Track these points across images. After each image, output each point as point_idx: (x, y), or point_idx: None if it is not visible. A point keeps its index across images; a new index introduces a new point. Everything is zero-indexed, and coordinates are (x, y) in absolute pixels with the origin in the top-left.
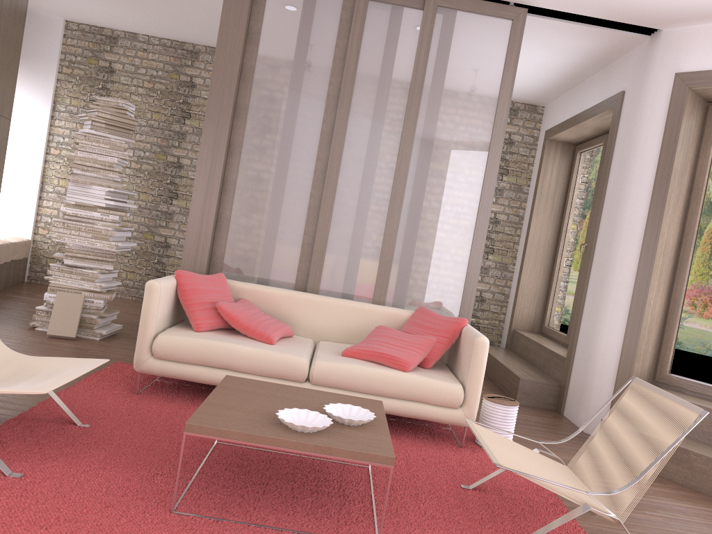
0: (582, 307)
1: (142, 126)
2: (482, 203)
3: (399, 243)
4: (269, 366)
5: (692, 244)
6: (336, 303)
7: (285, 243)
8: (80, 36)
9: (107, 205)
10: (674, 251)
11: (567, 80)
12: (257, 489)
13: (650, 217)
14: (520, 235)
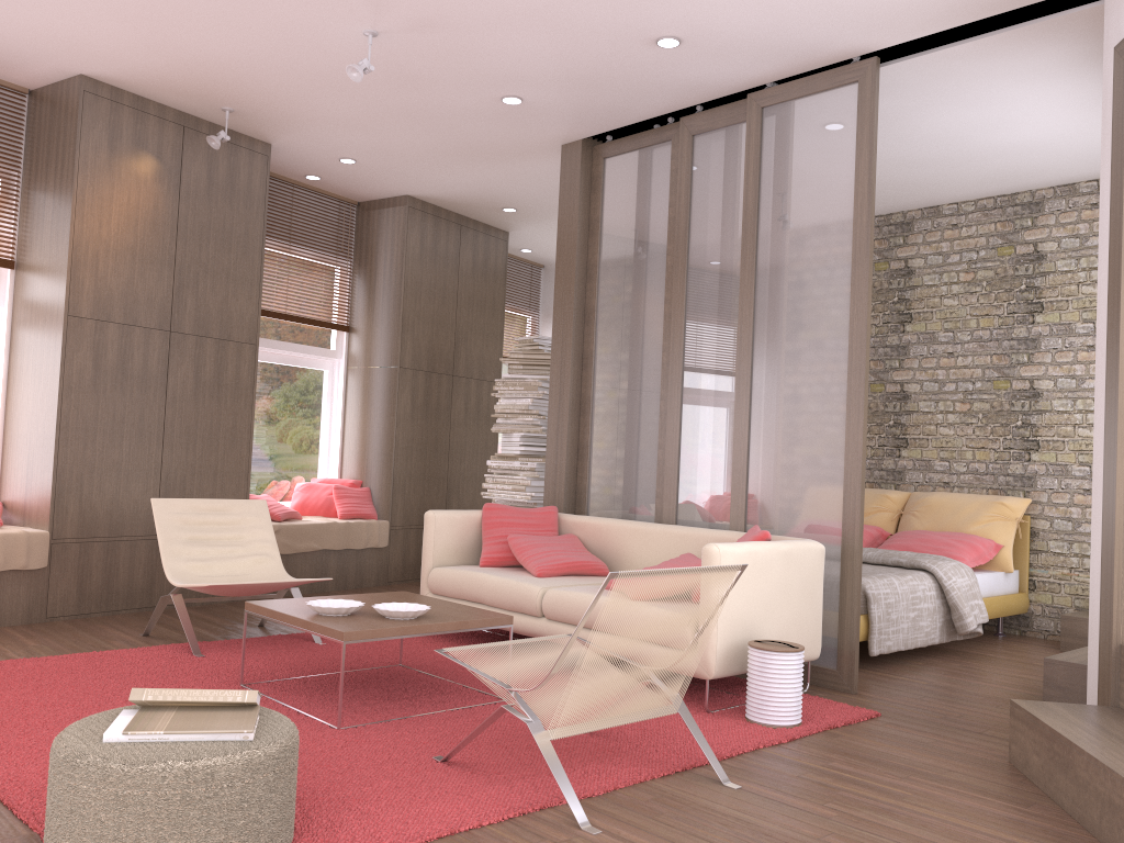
0: None
1: None
2: (852, 359)
3: (753, 440)
4: (507, 596)
5: None
6: (662, 530)
7: (642, 464)
8: None
9: (523, 452)
10: None
11: None
12: (344, 690)
13: (1109, 316)
14: None
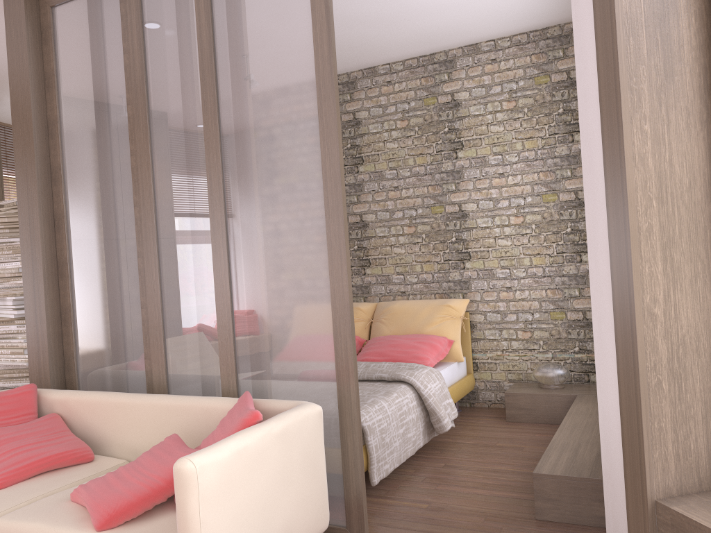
0: None
1: None
2: (328, 201)
3: (235, 293)
4: None
5: None
6: (148, 403)
7: (127, 325)
8: None
9: (18, 315)
10: (703, 186)
11: None
12: None
13: (606, 134)
14: None
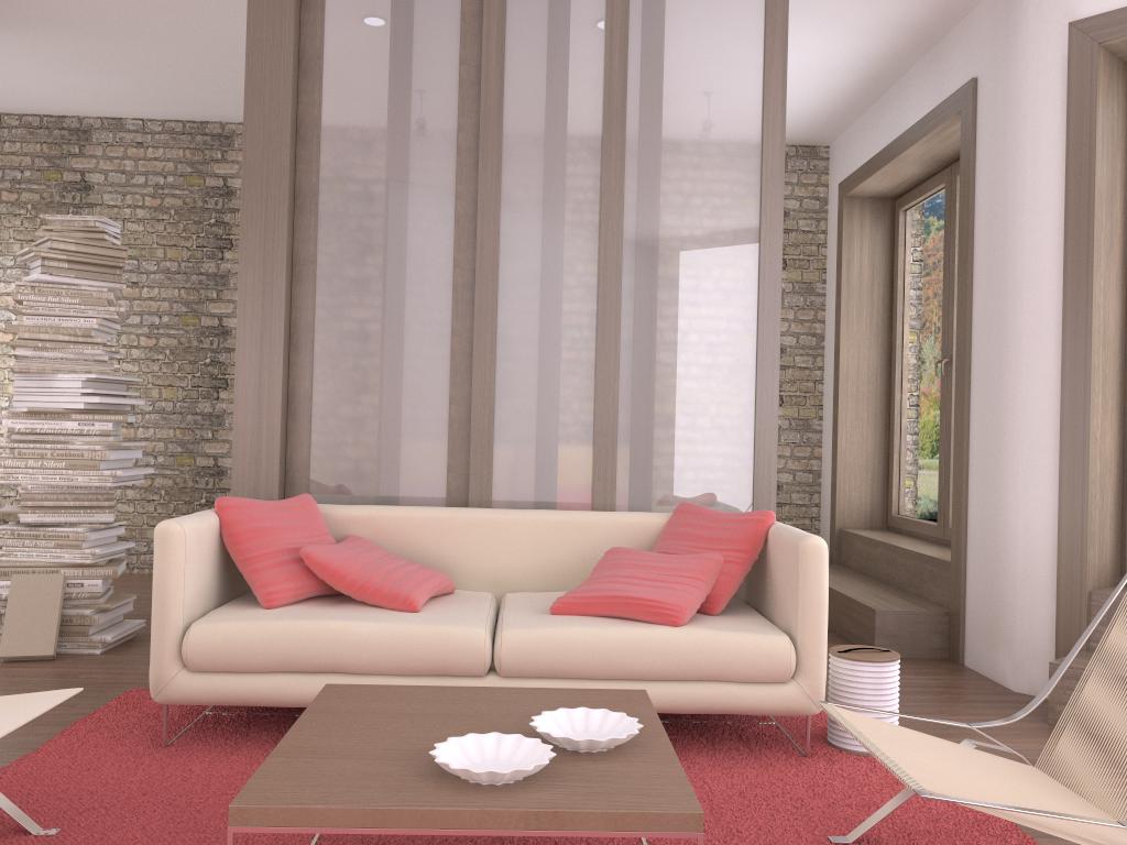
0: (966, 466)
1: (150, 274)
2: (764, 301)
3: (625, 394)
4: (414, 653)
5: None
6: (527, 519)
7: (418, 425)
8: (25, 136)
9: (88, 405)
10: (1118, 338)
11: (865, 87)
12: None
13: (1069, 283)
14: (823, 367)
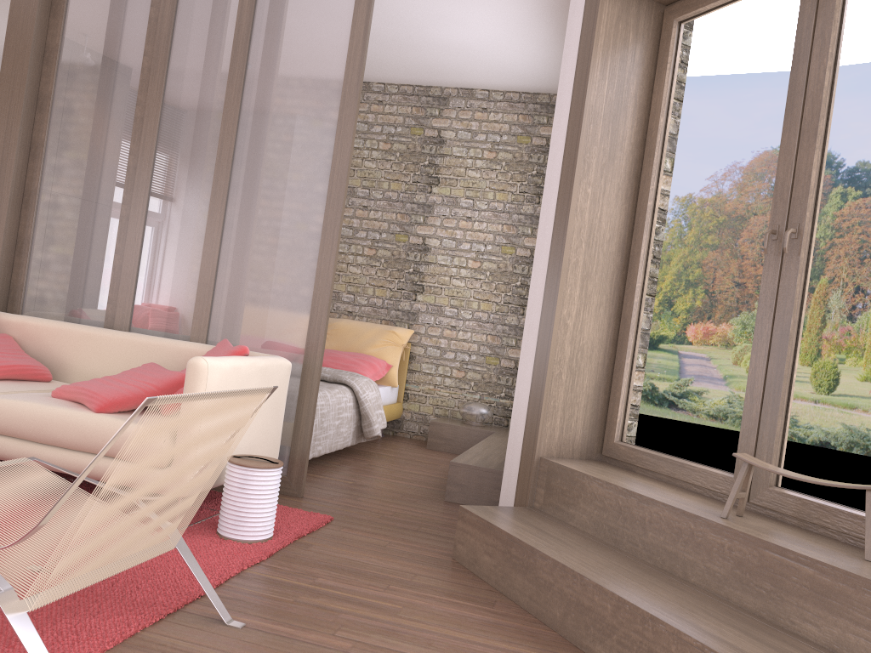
0: None
1: None
2: (331, 192)
3: (223, 256)
4: None
5: (644, 228)
6: (119, 338)
7: (94, 267)
8: None
9: None
10: (618, 242)
11: None
12: None
13: (561, 188)
14: None
